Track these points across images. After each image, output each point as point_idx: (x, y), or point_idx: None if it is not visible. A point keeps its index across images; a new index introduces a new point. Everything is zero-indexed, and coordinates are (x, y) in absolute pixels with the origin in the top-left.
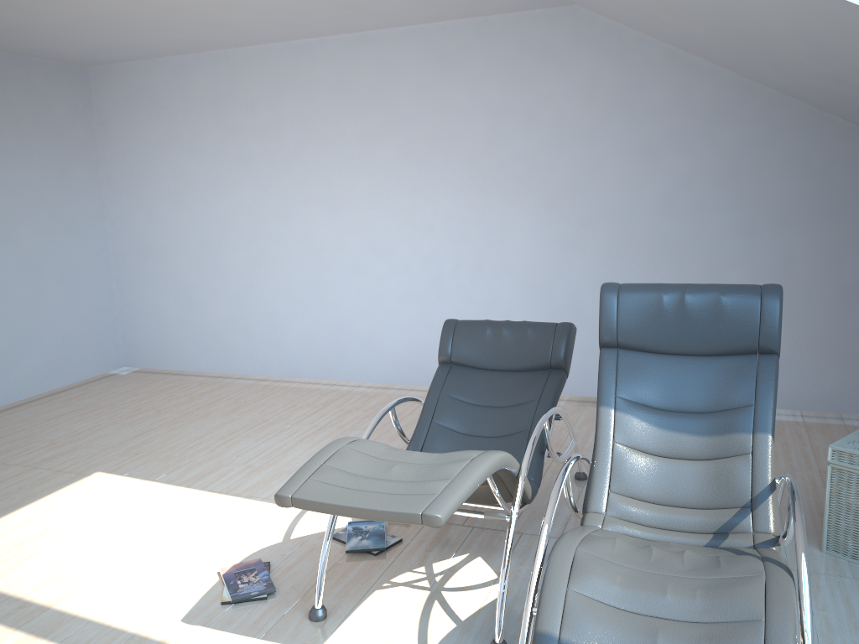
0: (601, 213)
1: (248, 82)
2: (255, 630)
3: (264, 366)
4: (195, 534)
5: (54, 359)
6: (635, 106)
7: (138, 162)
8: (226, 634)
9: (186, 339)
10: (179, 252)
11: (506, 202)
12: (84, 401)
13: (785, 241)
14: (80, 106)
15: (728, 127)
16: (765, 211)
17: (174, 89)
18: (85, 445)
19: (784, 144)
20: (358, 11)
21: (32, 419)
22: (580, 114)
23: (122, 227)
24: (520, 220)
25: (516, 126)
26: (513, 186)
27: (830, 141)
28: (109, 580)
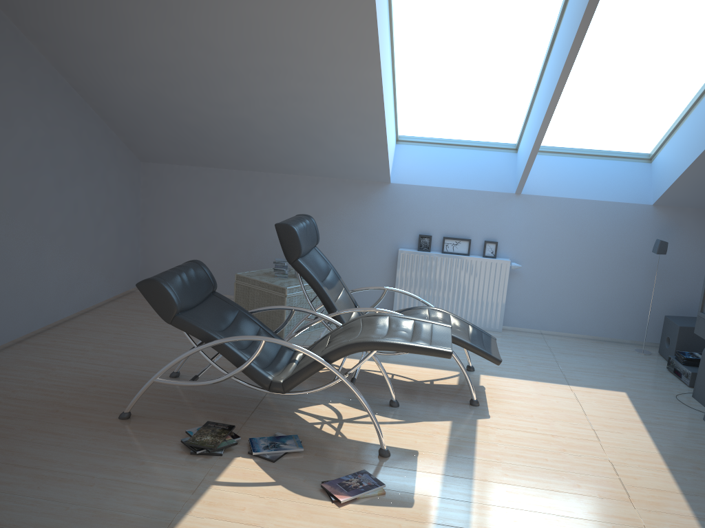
0: None
1: None
2: (408, 474)
3: None
4: None
5: None
6: None
7: None
8: (417, 484)
9: None
10: None
11: None
12: None
13: (75, 191)
14: None
15: (48, 104)
16: (67, 170)
17: None
18: None
19: (72, 122)
20: None
21: None
22: None
23: None
24: None
25: None
26: None
27: (89, 123)
28: None
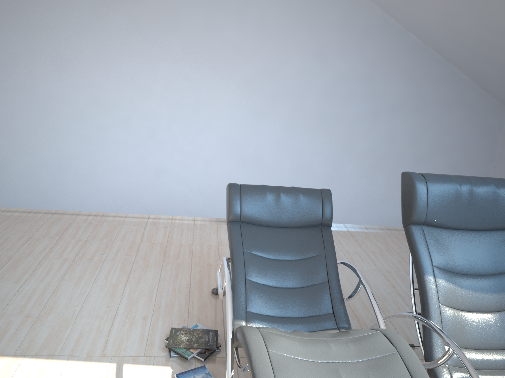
0: (284, 94)
1: None
2: None
3: None
4: None
5: None
6: (315, 20)
7: None
8: None
9: None
10: None
11: (215, 78)
12: None
13: (393, 124)
14: None
15: (372, 45)
16: (385, 104)
17: None
18: None
19: (402, 62)
20: None
21: None
22: (277, 19)
23: None
24: (225, 92)
25: (228, 19)
26: (222, 66)
27: (426, 64)
28: None
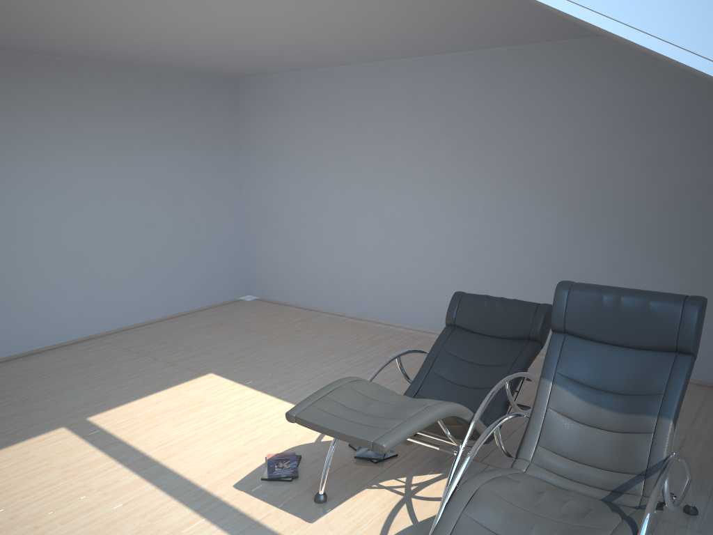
0: (611, 209)
1: (345, 92)
2: (277, 501)
3: (343, 306)
4: (259, 427)
5: (200, 286)
6: (646, 122)
7: (267, 148)
8: (258, 500)
9: (290, 279)
10: (290, 215)
11: (532, 195)
12: (216, 318)
13: None
14: (231, 106)
15: None
16: None
17: (294, 95)
18: (208, 352)
19: None
20: (421, 44)
21: (180, 328)
22: (599, 126)
23: (253, 194)
24: (543, 210)
25: (545, 133)
26: (539, 182)
27: None
28: (197, 450)
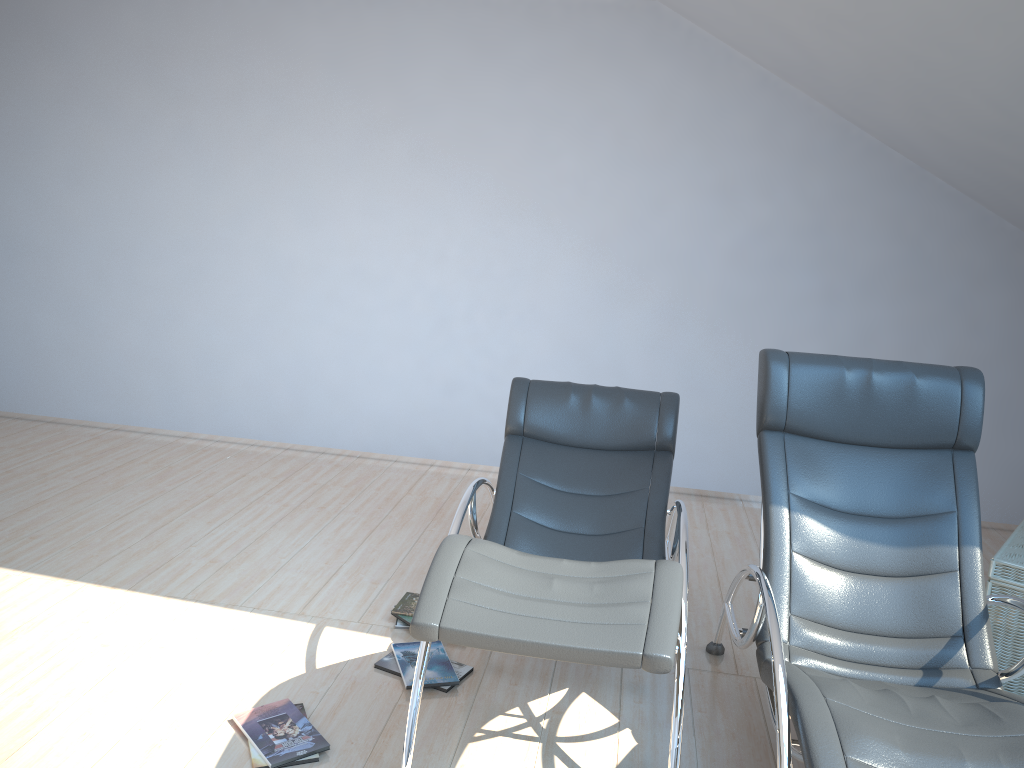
0: (662, 259)
1: (202, 31)
2: None
3: (188, 419)
4: (172, 662)
5: None
6: (715, 135)
7: (19, 119)
8: None
9: (72, 374)
10: (73, 253)
11: (544, 233)
12: None
13: (868, 313)
14: None
15: (819, 173)
16: (850, 277)
17: (87, 24)
18: None
19: (879, 202)
20: None
21: None
22: (648, 136)
23: None
24: (560, 257)
25: (567, 139)
26: (556, 214)
27: (928, 204)
28: (60, 737)
